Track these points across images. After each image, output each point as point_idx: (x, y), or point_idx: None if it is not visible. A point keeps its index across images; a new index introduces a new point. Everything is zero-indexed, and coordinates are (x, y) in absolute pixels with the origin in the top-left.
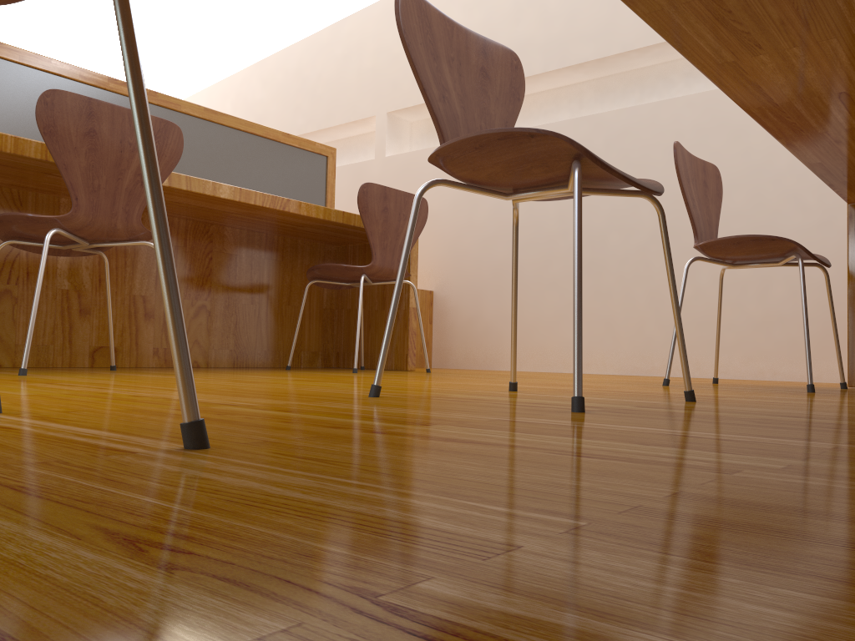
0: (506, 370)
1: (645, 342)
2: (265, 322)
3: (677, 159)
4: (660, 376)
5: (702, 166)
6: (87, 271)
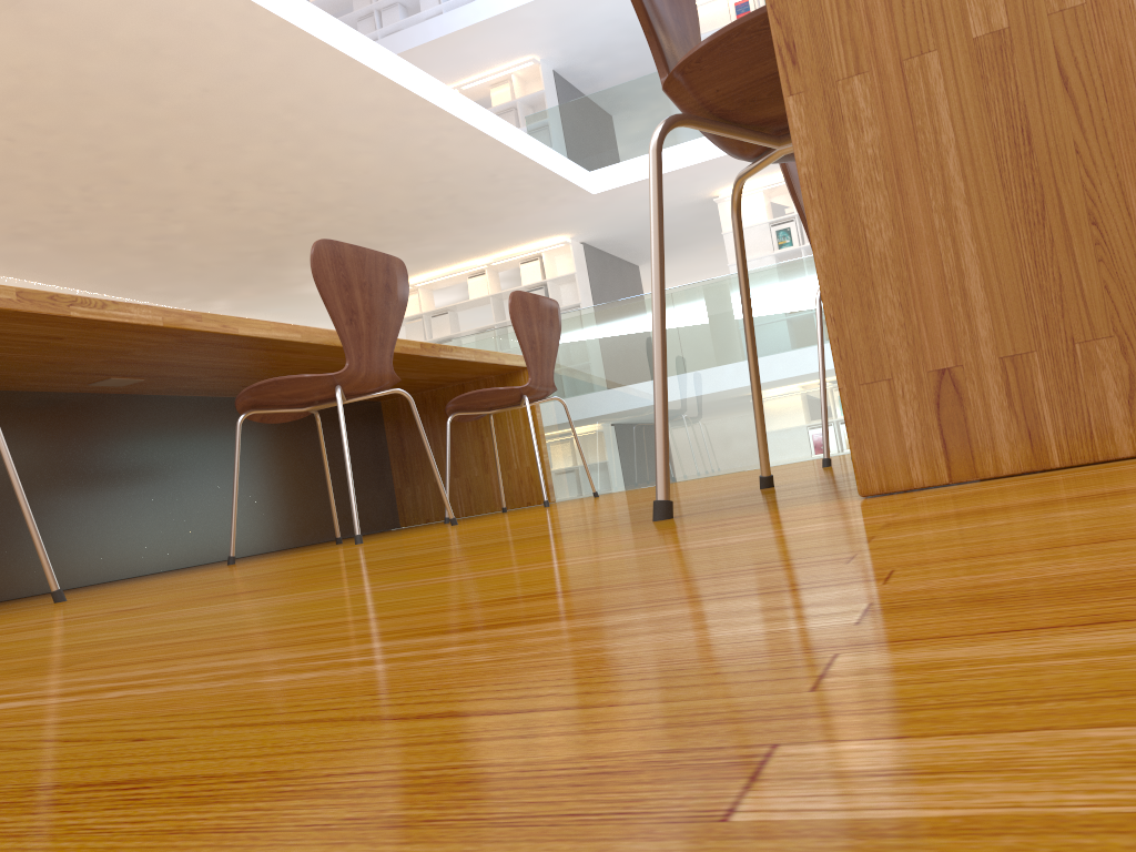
0: None
1: None
2: None
3: None
4: None
5: None
6: None
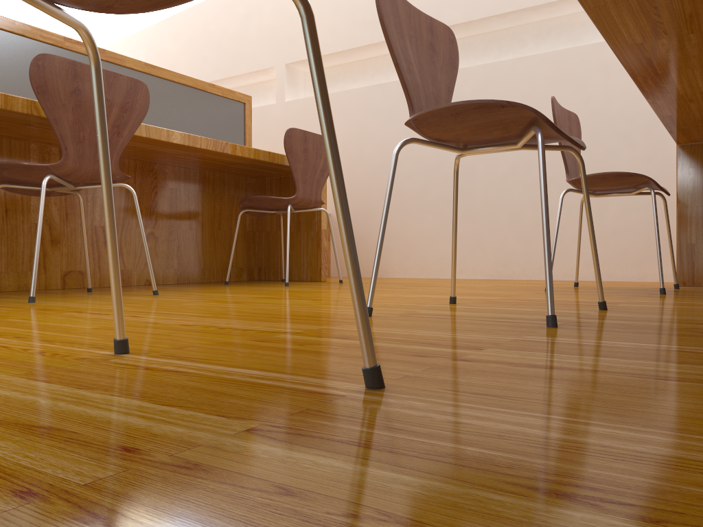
0: (394, 278)
1: (507, 253)
2: (201, 245)
3: (554, 111)
4: (519, 279)
5: (568, 115)
6: (55, 207)
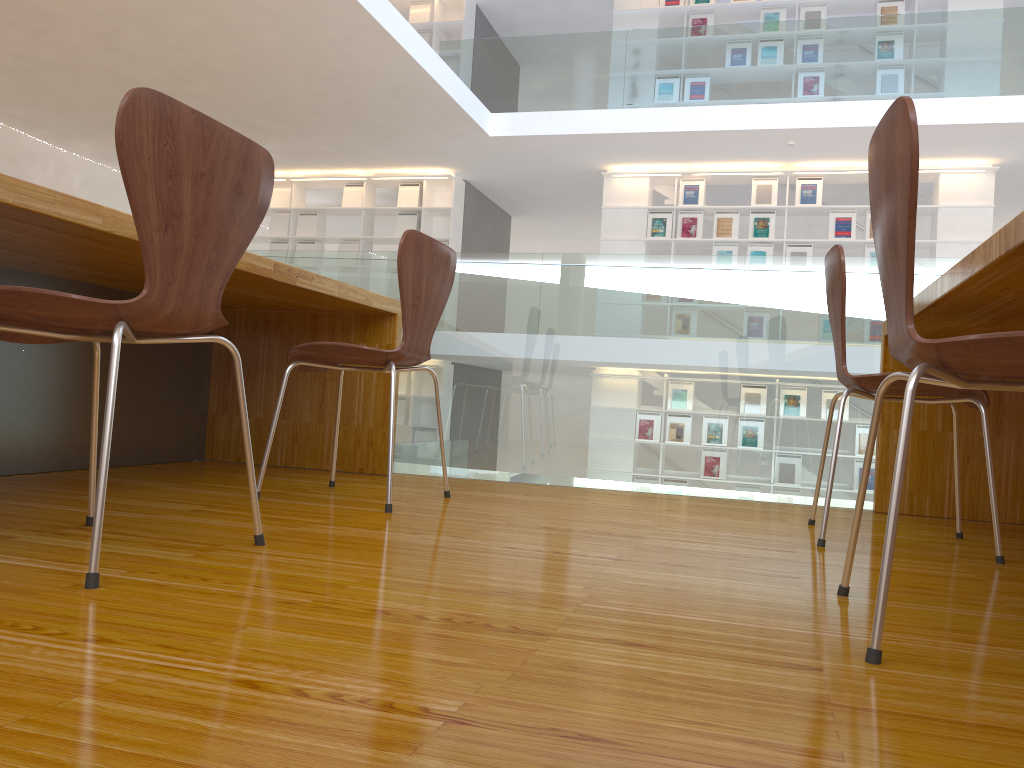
0: None
1: None
2: None
3: None
4: None
5: None
6: None
